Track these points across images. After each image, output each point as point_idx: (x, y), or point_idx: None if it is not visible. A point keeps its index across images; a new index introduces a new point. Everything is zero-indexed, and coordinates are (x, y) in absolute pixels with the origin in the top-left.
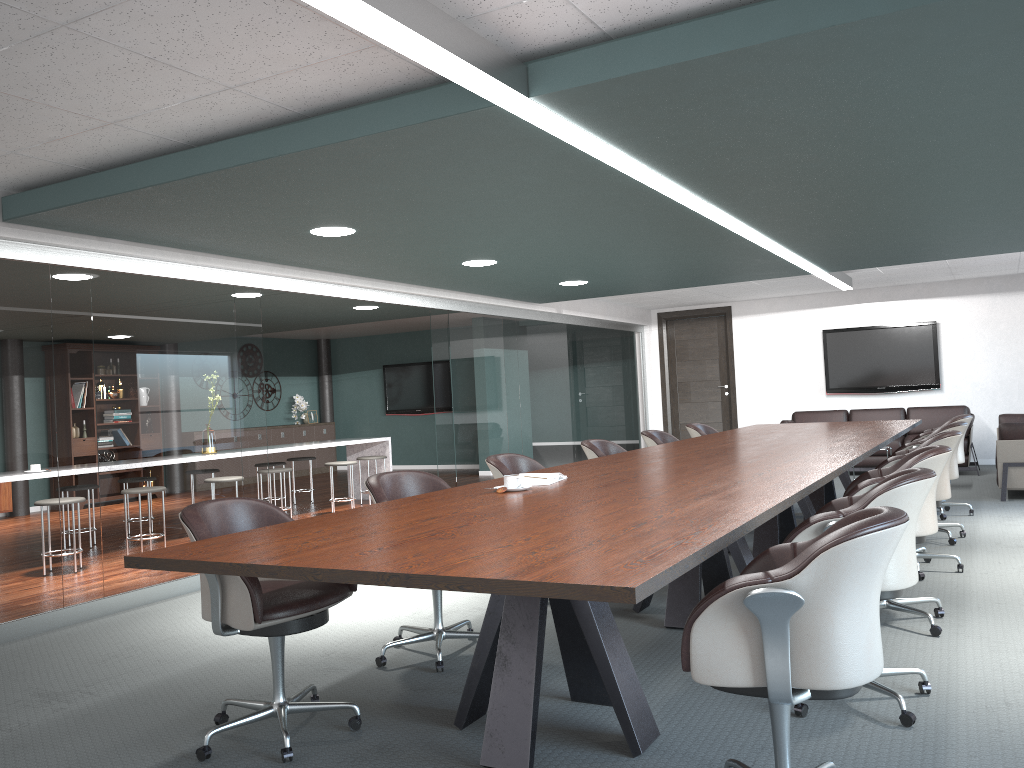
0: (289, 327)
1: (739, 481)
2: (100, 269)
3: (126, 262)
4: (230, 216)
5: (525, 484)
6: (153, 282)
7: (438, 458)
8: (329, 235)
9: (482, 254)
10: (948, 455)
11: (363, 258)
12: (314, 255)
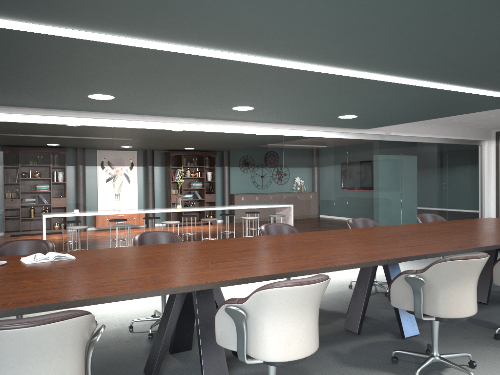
0: (256, 143)
1: (66, 286)
2: (24, 122)
3: (39, 118)
4: (28, 93)
5: (23, 261)
6: (57, 127)
7: (269, 221)
8: (102, 99)
9: (227, 103)
10: (298, 289)
11: (168, 109)
12: (138, 109)
